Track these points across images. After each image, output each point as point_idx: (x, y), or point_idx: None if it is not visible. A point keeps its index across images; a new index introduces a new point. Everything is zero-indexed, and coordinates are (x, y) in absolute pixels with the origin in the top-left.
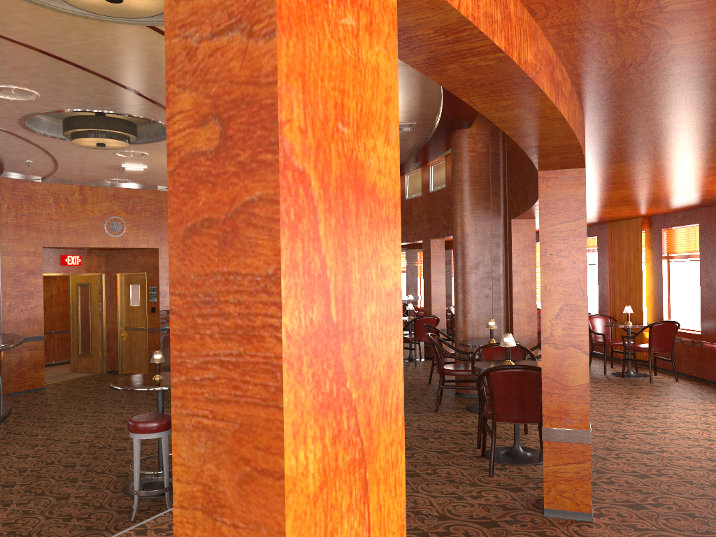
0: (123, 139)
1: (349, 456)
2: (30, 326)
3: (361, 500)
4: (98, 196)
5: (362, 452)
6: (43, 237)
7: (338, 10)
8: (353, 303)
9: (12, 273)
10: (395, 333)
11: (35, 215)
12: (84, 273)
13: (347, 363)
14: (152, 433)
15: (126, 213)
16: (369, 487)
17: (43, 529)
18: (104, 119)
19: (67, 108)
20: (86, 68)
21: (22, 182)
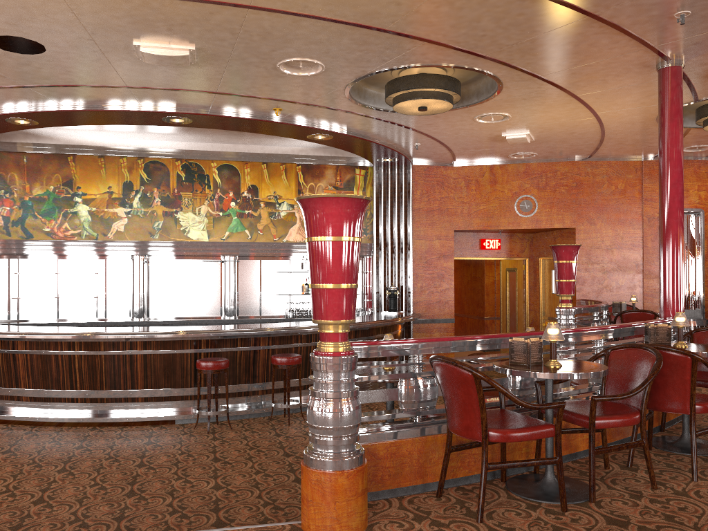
0: (437, 97)
1: None
2: (440, 308)
3: None
4: (508, 174)
5: None
6: (454, 220)
7: None
8: None
9: (423, 256)
10: None
11: (446, 199)
12: (504, 257)
13: None
14: None
15: (538, 190)
16: None
17: (237, 507)
18: (412, 78)
19: (361, 72)
20: (307, 15)
21: (434, 168)
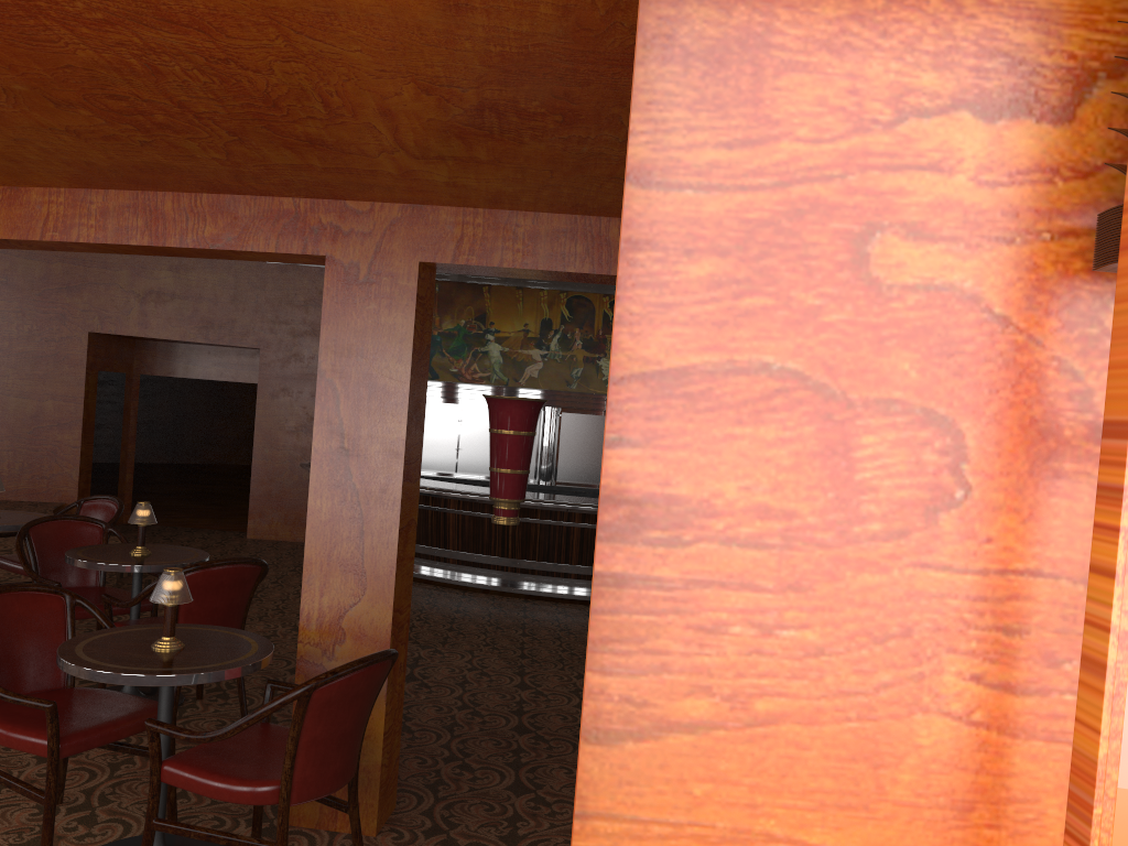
0: None
1: (350, 514)
2: None
3: (357, 538)
4: None
5: (361, 516)
6: None
7: (364, 303)
8: (361, 442)
9: None
10: (396, 463)
11: None
12: None
13: (353, 470)
14: None
15: None
16: (365, 535)
17: None
18: None
19: None
20: None
21: None
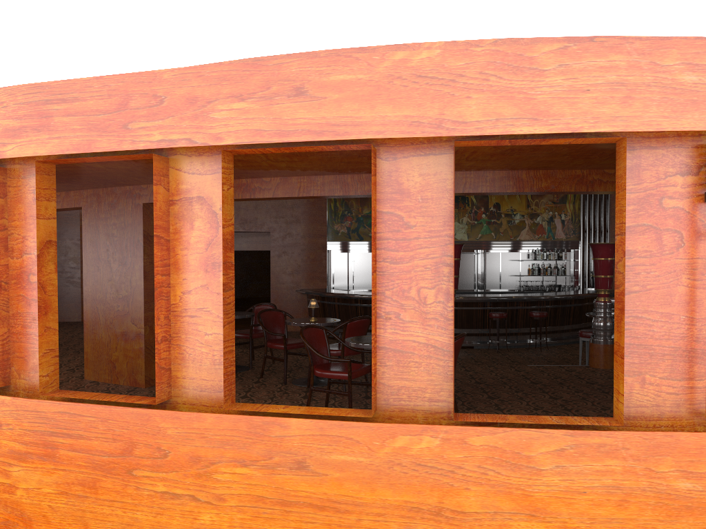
0: None
1: None
2: None
3: None
4: None
5: None
6: None
7: None
8: None
9: None
10: None
11: None
12: None
13: None
14: (587, 338)
15: None
16: None
17: None
18: None
19: None
20: None
21: None
